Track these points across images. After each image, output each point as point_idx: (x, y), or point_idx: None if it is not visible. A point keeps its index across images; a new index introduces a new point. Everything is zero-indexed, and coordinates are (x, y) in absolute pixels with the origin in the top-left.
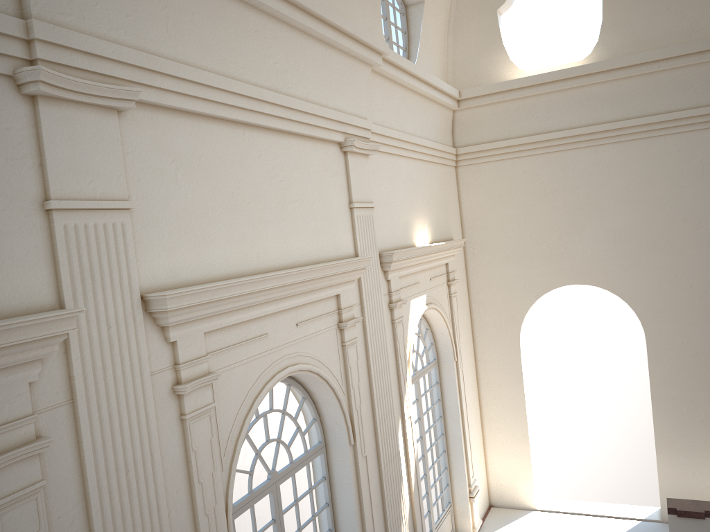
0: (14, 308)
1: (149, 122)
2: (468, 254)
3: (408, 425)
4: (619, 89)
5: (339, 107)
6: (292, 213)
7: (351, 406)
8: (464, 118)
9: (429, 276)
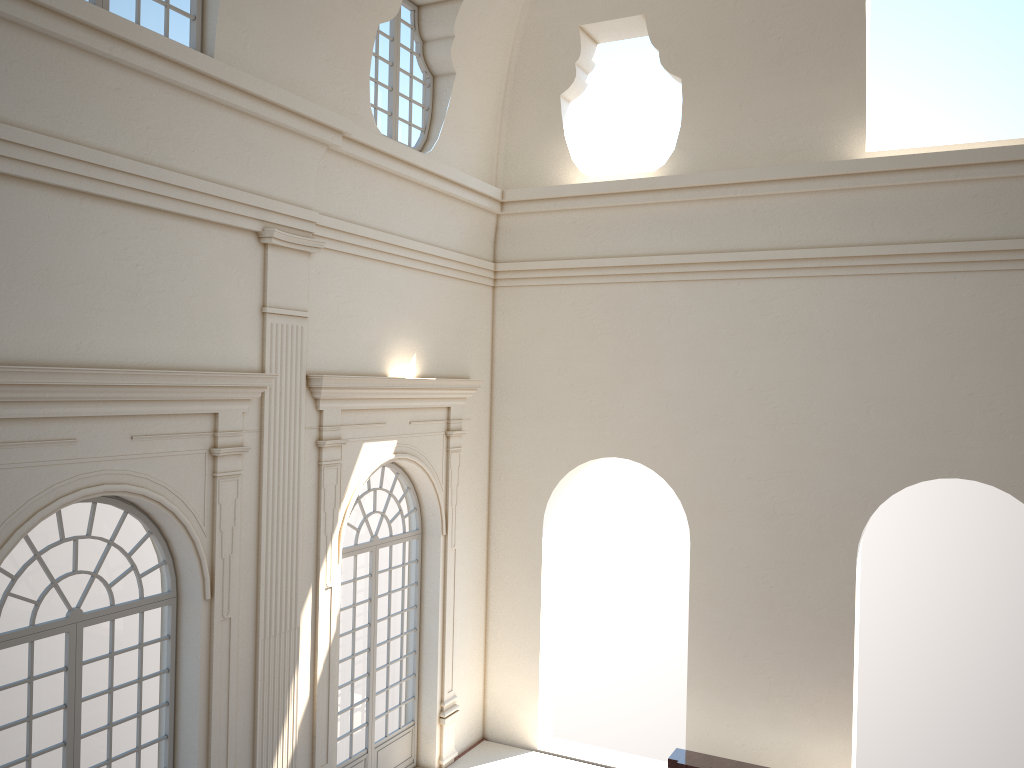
0: None
1: None
2: (495, 402)
3: (325, 598)
4: (692, 214)
5: (260, 189)
6: (150, 305)
7: (214, 552)
8: (510, 226)
9: (409, 419)
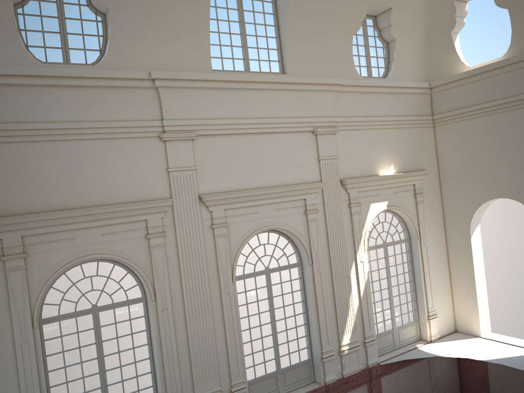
0: (158, 198)
1: (205, 140)
2: (441, 178)
3: (360, 265)
4: (523, 74)
5: (310, 115)
6: (276, 165)
7: (311, 248)
8: (437, 97)
9: (392, 191)
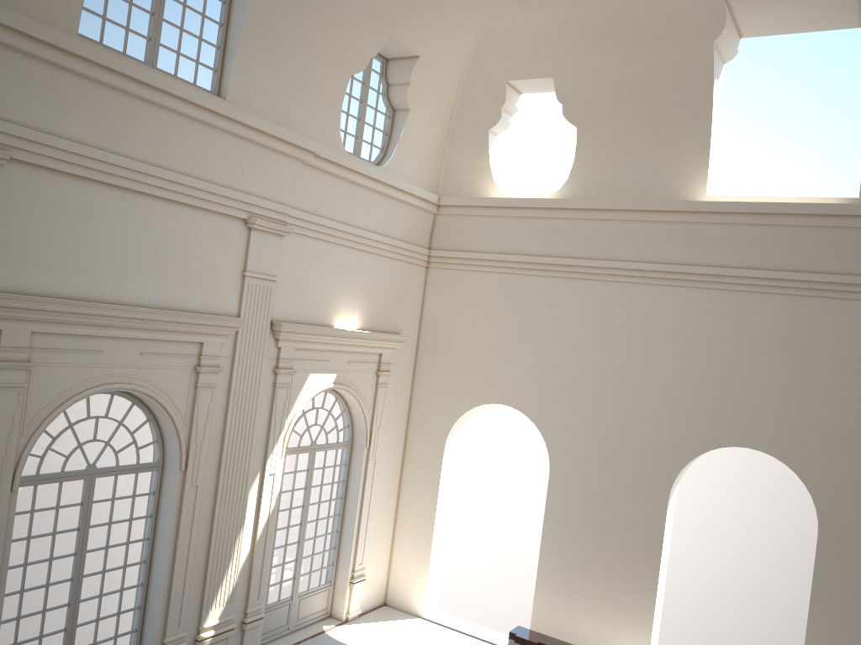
0: None
1: (24, 174)
2: (419, 353)
3: (269, 481)
4: (575, 228)
5: (249, 190)
6: (163, 265)
7: (190, 438)
8: (443, 223)
9: (347, 359)
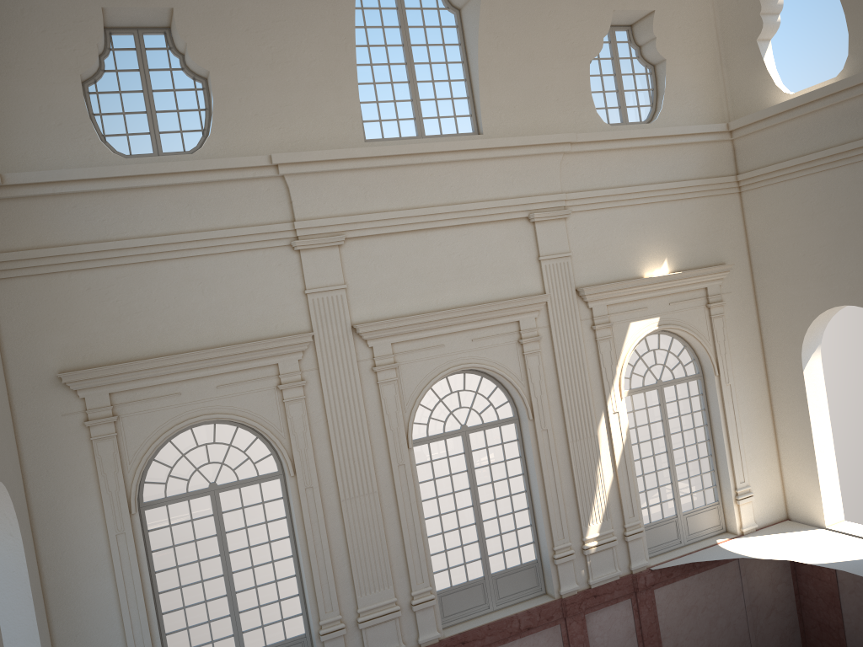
0: (293, 332)
1: (358, 245)
2: (755, 276)
3: (614, 418)
4: None
5: (522, 193)
6: (470, 273)
7: (530, 394)
8: (742, 146)
9: (668, 301)
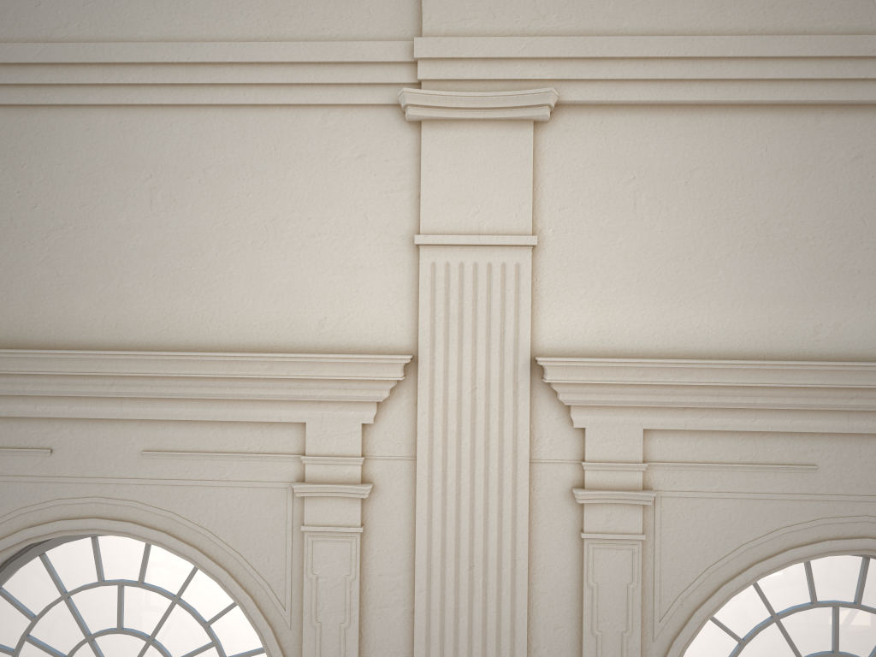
0: (364, 345)
1: (595, 129)
2: None
3: None
4: None
5: None
6: None
7: None
8: None
9: None
